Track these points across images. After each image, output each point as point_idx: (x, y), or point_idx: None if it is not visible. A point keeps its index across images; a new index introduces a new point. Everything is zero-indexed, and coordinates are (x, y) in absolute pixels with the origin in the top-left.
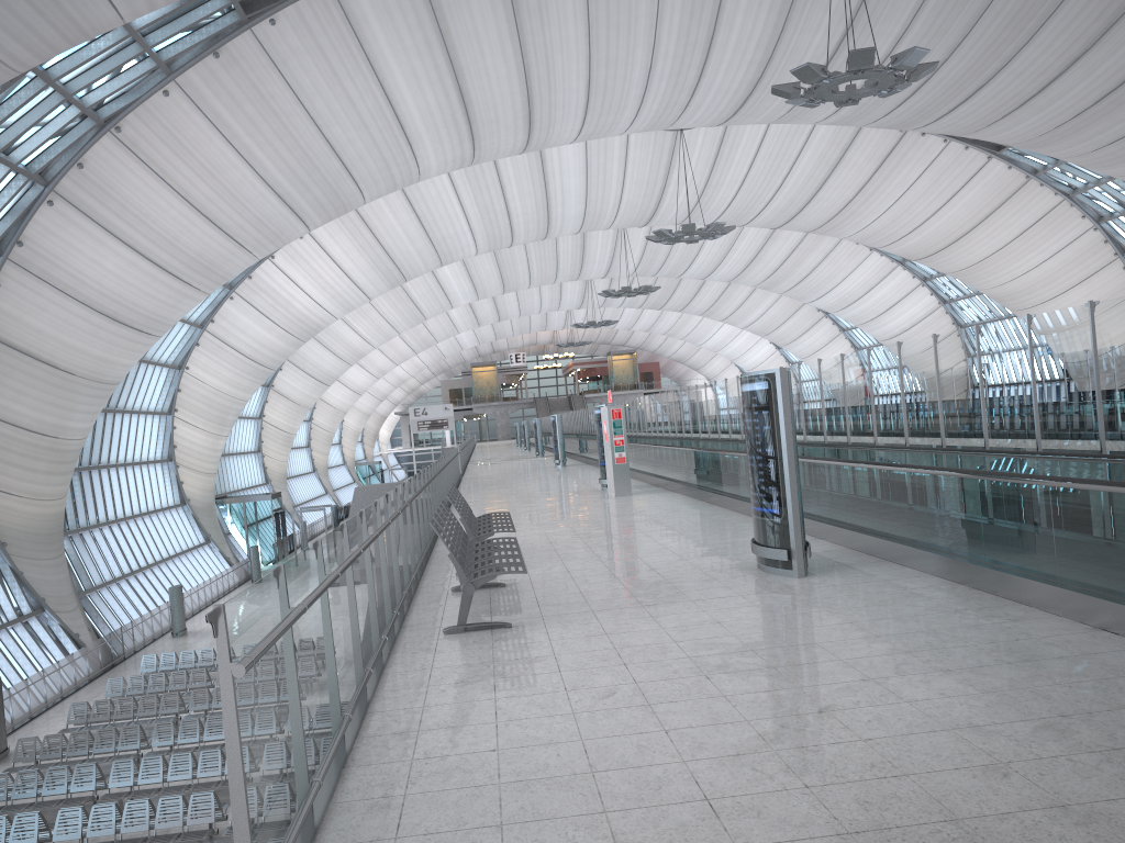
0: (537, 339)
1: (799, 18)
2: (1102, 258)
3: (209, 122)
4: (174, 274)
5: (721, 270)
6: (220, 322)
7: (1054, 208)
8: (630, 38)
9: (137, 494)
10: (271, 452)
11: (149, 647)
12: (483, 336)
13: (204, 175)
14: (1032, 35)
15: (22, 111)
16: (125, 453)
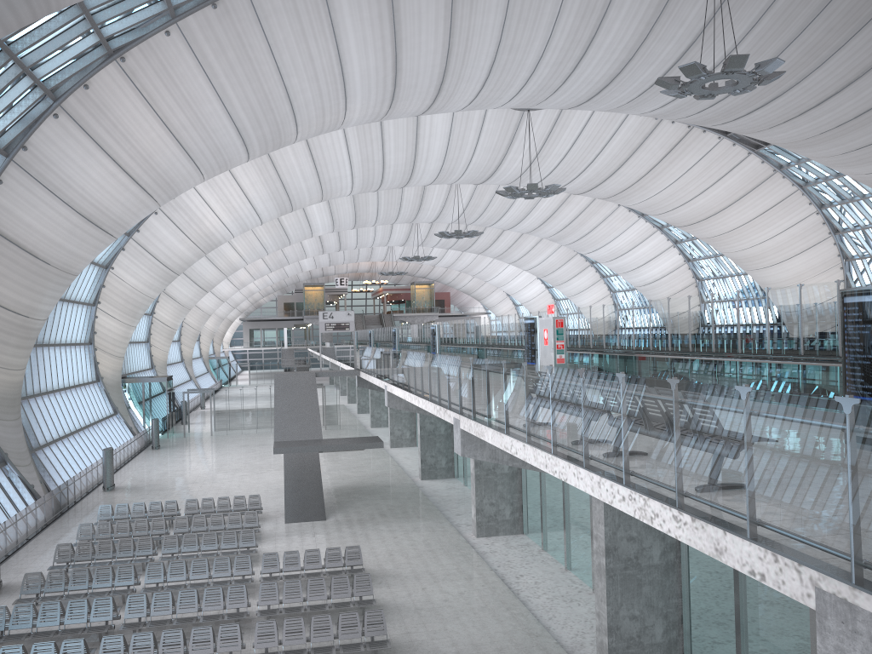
0: (358, 268)
1: (660, 29)
2: (819, 235)
3: (196, 61)
4: (142, 187)
5: (523, 223)
6: (144, 232)
7: (790, 195)
8: (532, 31)
9: (68, 370)
10: (157, 343)
11: (87, 498)
12: (321, 262)
13: (184, 105)
14: (823, 62)
15: (54, 33)
16: (61, 335)
